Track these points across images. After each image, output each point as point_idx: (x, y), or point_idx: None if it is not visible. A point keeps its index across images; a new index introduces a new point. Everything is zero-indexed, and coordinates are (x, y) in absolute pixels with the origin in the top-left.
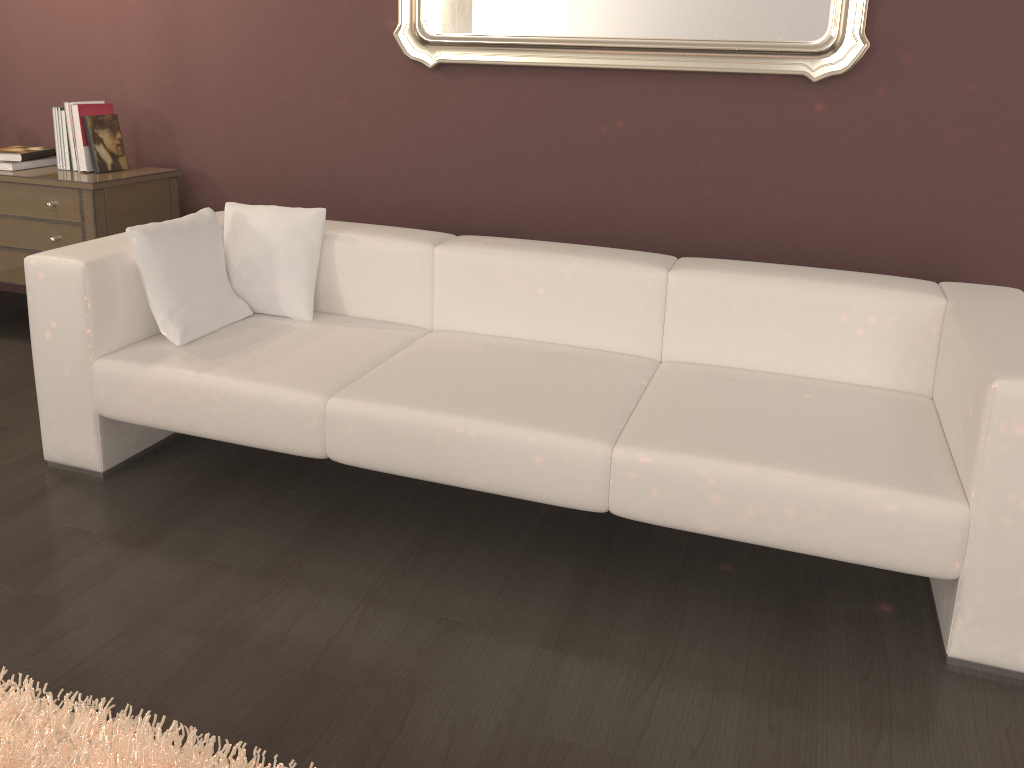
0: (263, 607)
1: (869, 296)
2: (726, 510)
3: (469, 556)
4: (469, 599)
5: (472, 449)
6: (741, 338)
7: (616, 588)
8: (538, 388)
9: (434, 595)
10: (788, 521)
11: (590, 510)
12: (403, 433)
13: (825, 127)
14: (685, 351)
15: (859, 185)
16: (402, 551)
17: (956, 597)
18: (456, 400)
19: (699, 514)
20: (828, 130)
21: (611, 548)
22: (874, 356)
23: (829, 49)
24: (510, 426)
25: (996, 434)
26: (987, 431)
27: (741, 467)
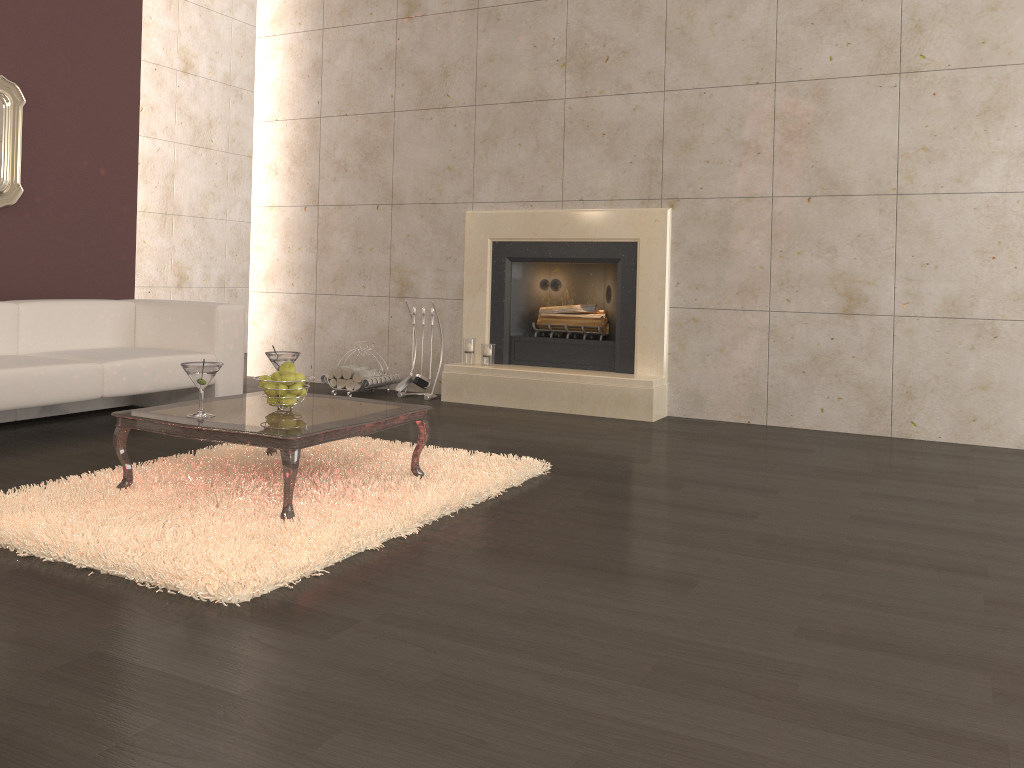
0: (11, 472)
1: (109, 304)
2: (150, 378)
3: (34, 448)
4: (71, 450)
5: (43, 381)
6: (59, 334)
7: (105, 436)
8: (23, 360)
9: (57, 453)
10: (170, 376)
11: (96, 398)
12: (5, 383)
13: (1, 234)
14: (31, 347)
15: (21, 266)
16: (5, 455)
17: (215, 390)
18: (11, 365)
19: (141, 383)
20: (3, 236)
21: (72, 434)
22: (114, 332)
23: (5, 191)
24: (58, 365)
25: (221, 324)
26: (218, 324)
27: (152, 358)
